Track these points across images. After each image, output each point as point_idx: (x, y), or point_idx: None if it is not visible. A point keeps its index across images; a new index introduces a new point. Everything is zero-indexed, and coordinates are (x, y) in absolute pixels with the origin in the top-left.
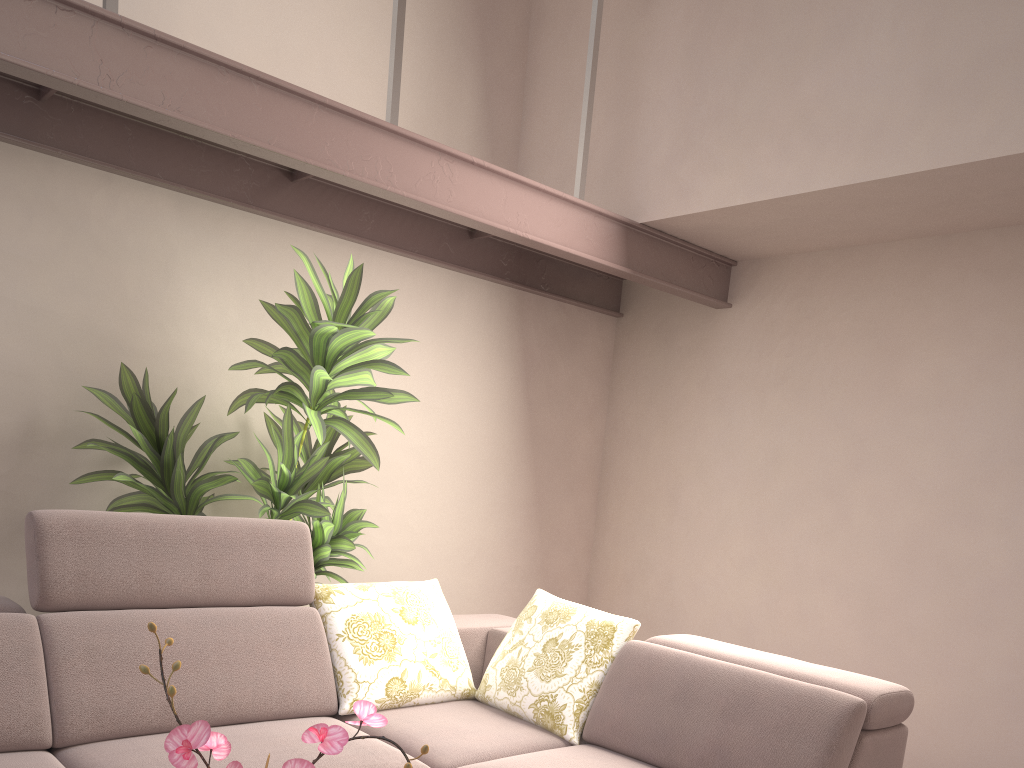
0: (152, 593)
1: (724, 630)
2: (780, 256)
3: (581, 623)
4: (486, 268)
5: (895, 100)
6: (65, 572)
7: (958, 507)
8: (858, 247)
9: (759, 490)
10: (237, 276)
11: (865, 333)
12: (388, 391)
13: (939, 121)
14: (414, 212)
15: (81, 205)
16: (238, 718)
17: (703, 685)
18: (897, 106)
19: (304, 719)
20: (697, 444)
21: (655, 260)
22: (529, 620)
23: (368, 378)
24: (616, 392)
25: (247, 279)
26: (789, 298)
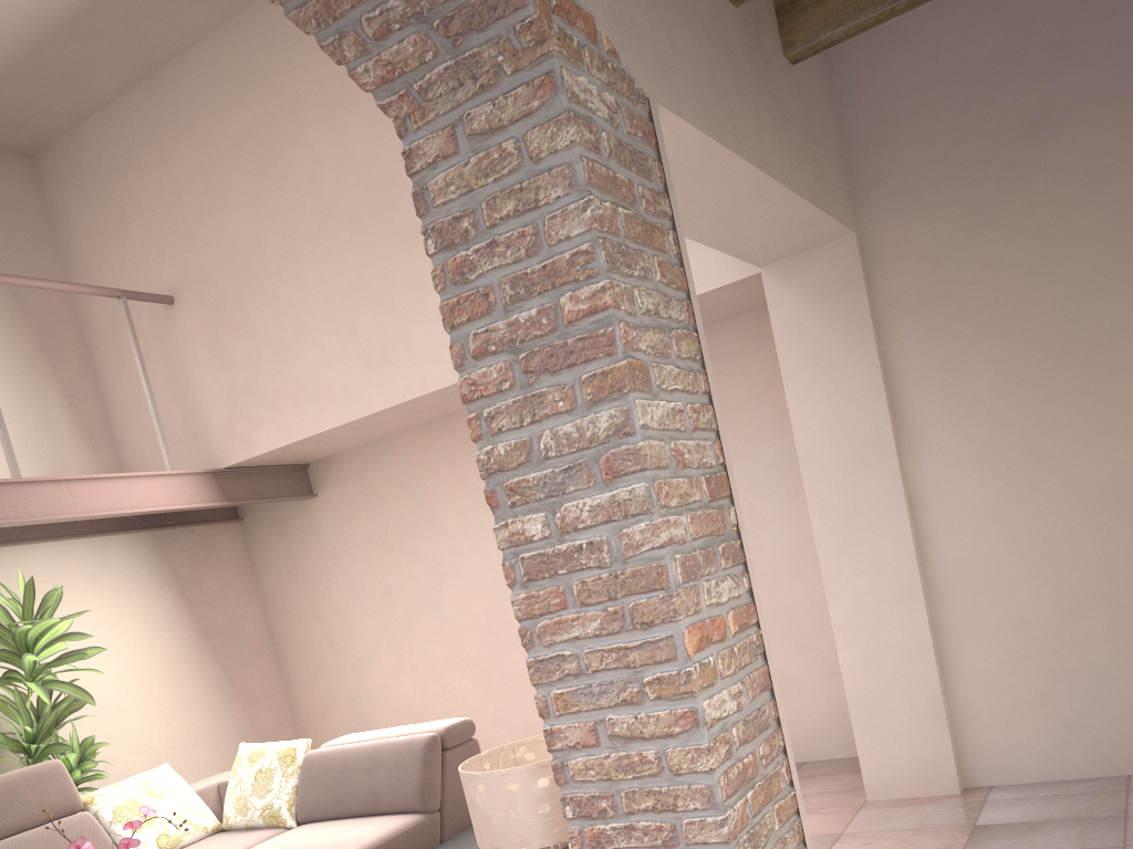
0: None
1: (402, 722)
2: (336, 454)
3: (273, 753)
4: (119, 526)
5: (350, 370)
6: None
7: (504, 590)
8: (382, 439)
9: (386, 617)
10: None
11: (409, 494)
12: (83, 652)
13: (379, 380)
14: None
15: None
16: None
17: (354, 760)
18: (353, 373)
19: None
20: (333, 597)
21: (246, 487)
22: (240, 765)
23: (62, 644)
24: (260, 576)
25: None
26: (353, 481)
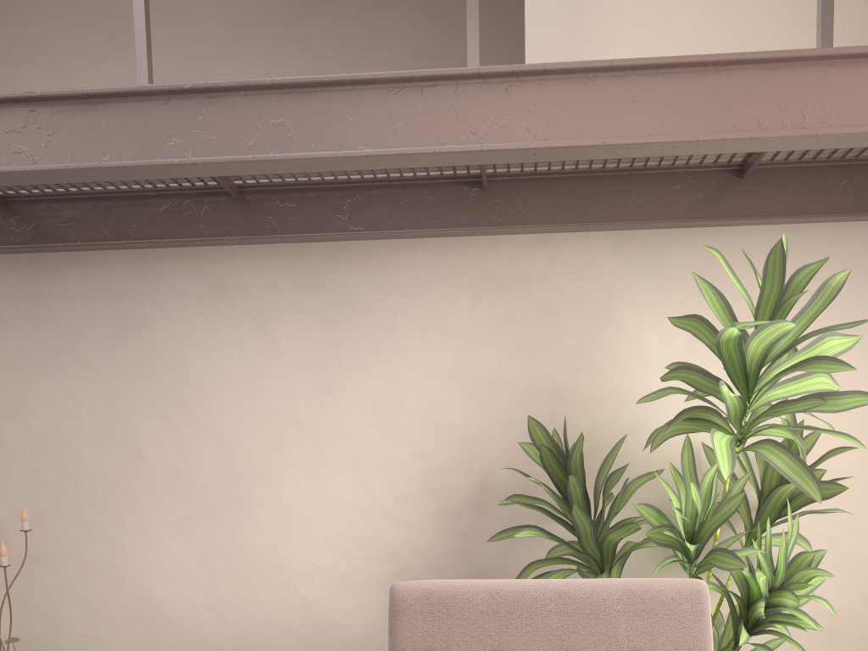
0: None
1: None
2: None
3: None
4: None
5: None
6: (413, 648)
7: None
8: None
9: None
10: (681, 299)
11: None
12: (820, 397)
13: None
14: None
15: (522, 272)
16: None
17: None
18: None
19: None
20: None
21: None
22: None
23: (822, 382)
24: None
25: (693, 299)
26: None
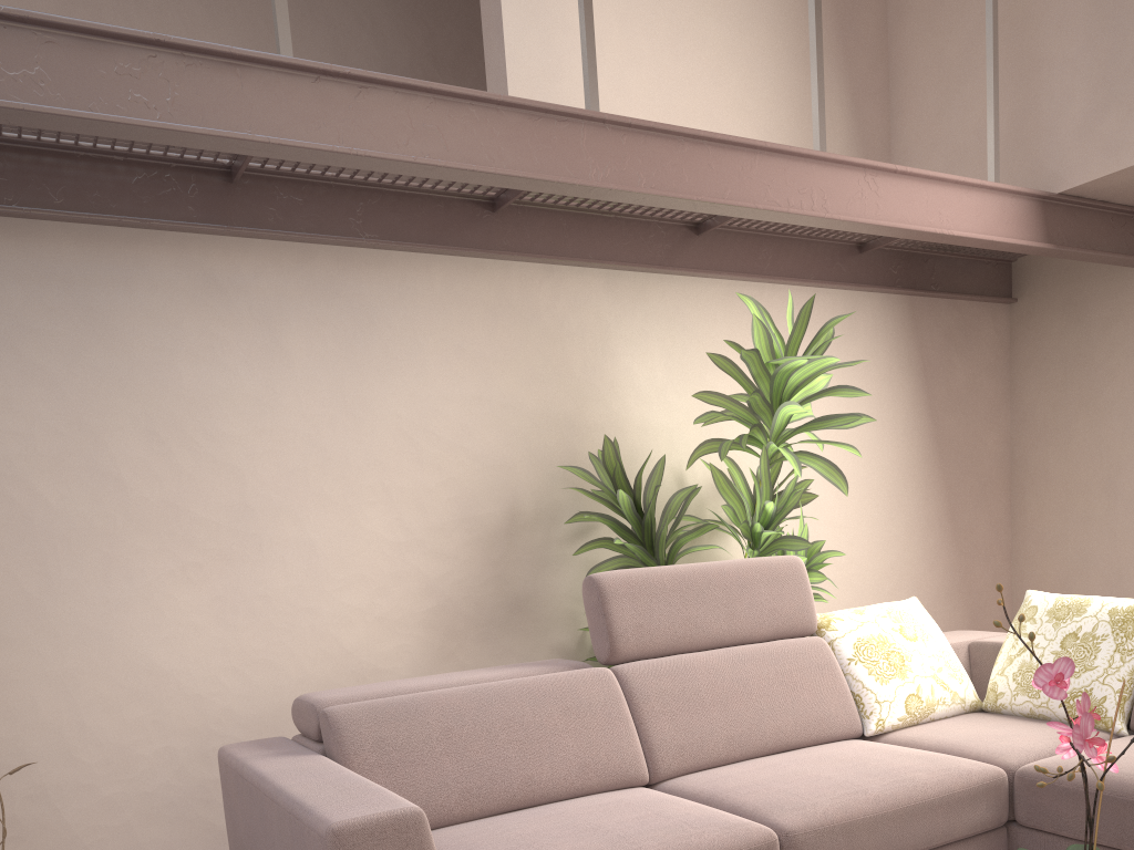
0: (692, 637)
1: None
2: None
3: (1101, 613)
4: (877, 280)
5: None
6: (626, 626)
7: None
8: None
9: None
10: (660, 338)
11: None
12: (855, 414)
13: None
14: (806, 239)
15: (532, 300)
16: (785, 746)
17: None
18: None
19: (838, 742)
20: (1133, 420)
21: (1074, 229)
22: (1032, 621)
23: (810, 409)
24: (1019, 384)
25: (669, 339)
26: None
